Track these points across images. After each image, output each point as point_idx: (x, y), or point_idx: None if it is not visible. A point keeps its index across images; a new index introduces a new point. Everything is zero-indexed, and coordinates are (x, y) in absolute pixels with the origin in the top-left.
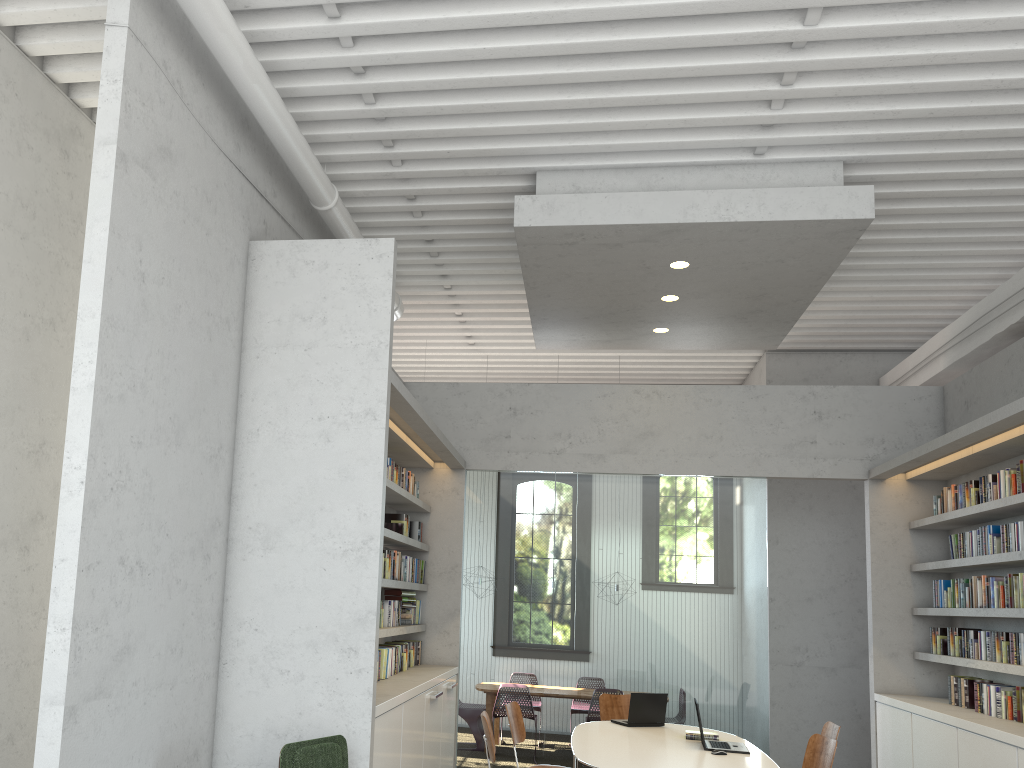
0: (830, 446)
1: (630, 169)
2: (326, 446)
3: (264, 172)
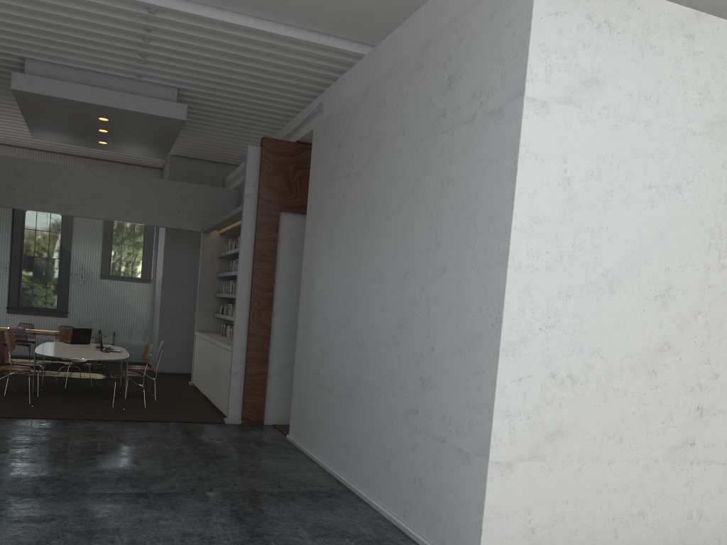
0: (187, 214)
1: (76, 69)
2: None
3: None
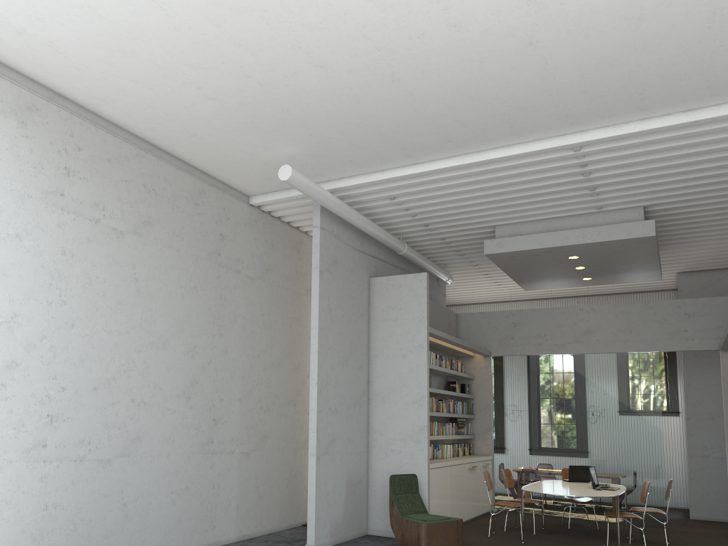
0: (695, 332)
1: (538, 220)
2: (404, 360)
3: (374, 246)
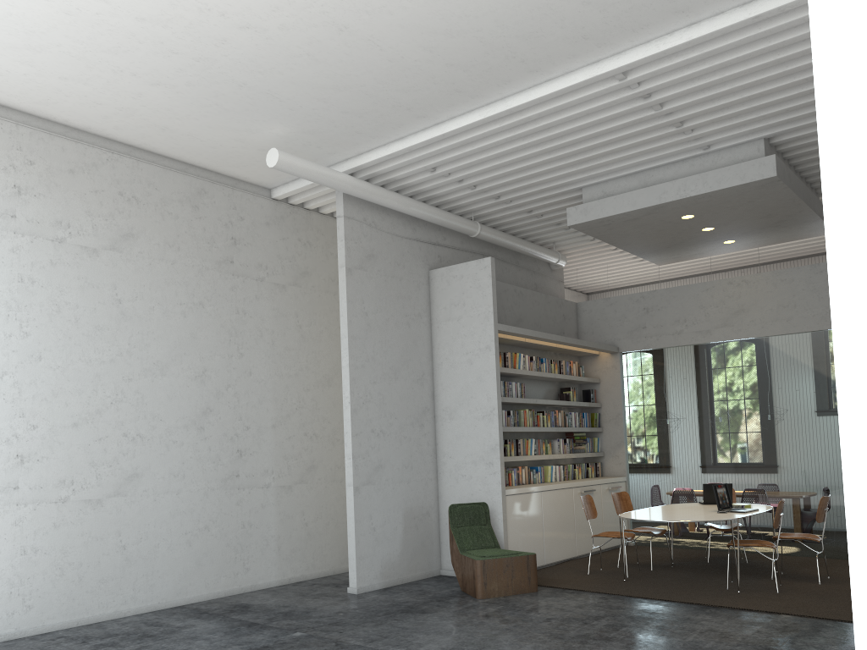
0: None
1: (633, 174)
2: (470, 366)
3: (435, 231)
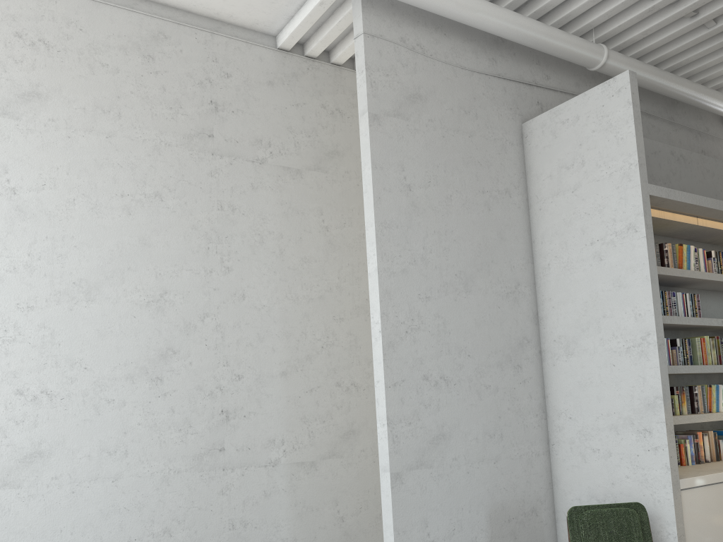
0: None
1: None
2: (599, 264)
3: (530, 66)
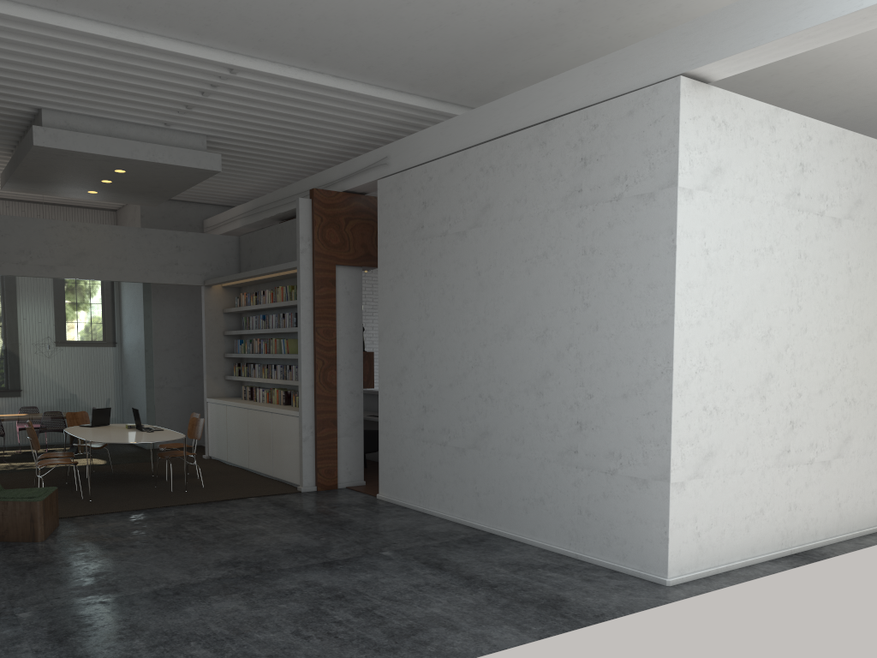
0: (185, 266)
1: (98, 118)
2: None
3: None
